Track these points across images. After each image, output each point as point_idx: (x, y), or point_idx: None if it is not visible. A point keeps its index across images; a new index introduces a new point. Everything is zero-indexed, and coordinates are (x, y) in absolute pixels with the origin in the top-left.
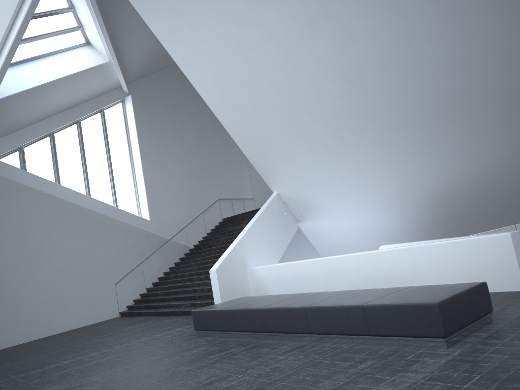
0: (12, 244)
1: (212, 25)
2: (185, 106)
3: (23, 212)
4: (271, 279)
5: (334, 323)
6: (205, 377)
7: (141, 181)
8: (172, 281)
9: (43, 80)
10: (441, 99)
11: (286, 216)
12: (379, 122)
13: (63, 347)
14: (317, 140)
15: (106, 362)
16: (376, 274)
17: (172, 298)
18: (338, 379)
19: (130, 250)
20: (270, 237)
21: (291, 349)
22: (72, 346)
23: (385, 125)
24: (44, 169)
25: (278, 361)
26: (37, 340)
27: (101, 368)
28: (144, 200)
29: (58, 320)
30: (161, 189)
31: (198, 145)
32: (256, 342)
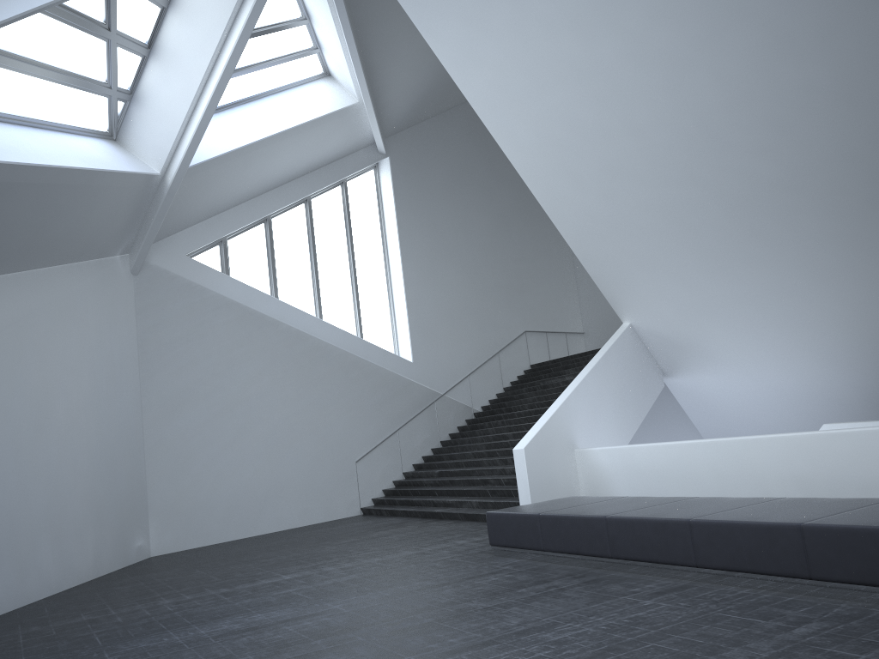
0: (207, 388)
1: (534, 36)
2: (474, 175)
3: (223, 340)
4: (619, 470)
5: (744, 552)
6: (517, 622)
7: (401, 297)
8: (447, 463)
9: (260, 134)
10: None
11: (644, 365)
12: (830, 200)
13: (279, 554)
14: (710, 233)
15: (350, 583)
16: (815, 474)
17: (447, 492)
18: (758, 647)
19: (381, 409)
20: (616, 399)
21: (664, 591)
22: (293, 554)
23: (843, 205)
24: (256, 275)
25: (641, 607)
26: (238, 540)
27: (344, 592)
28: (404, 328)
29: (269, 512)
30: (431, 312)
31: (493, 241)
32: (598, 573)
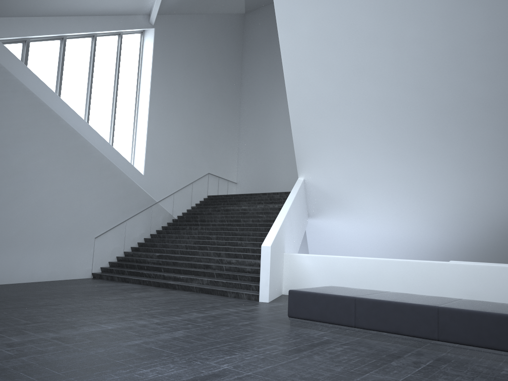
0: None
1: None
2: (199, 62)
3: (15, 119)
4: (320, 271)
5: None
6: None
7: (144, 128)
8: (164, 249)
9: None
10: None
11: (304, 207)
12: None
13: (61, 302)
14: (406, 127)
15: (192, 339)
16: (485, 292)
17: (174, 270)
18: None
19: (118, 203)
20: (296, 225)
21: None
22: (78, 304)
23: None
24: (46, 77)
25: None
26: None
27: (204, 350)
28: (142, 150)
29: (24, 266)
30: (160, 144)
31: (202, 109)
32: (428, 352)
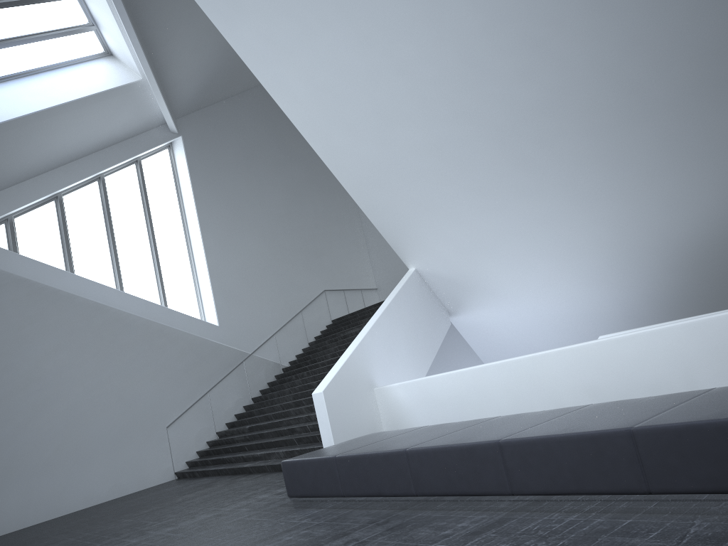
0: None
1: None
2: (265, 152)
3: (12, 318)
4: (417, 403)
5: (566, 471)
6: None
7: (203, 265)
8: (257, 418)
9: (35, 106)
10: (707, 57)
11: (432, 306)
12: (588, 118)
13: (70, 536)
14: (479, 168)
15: None
16: (605, 381)
17: (257, 445)
18: None
19: (189, 373)
20: (409, 338)
21: (479, 529)
22: (84, 534)
23: (600, 123)
24: (48, 251)
25: None
26: (38, 525)
27: None
28: (208, 295)
29: (74, 490)
30: (234, 277)
31: (288, 211)
32: (403, 516)
